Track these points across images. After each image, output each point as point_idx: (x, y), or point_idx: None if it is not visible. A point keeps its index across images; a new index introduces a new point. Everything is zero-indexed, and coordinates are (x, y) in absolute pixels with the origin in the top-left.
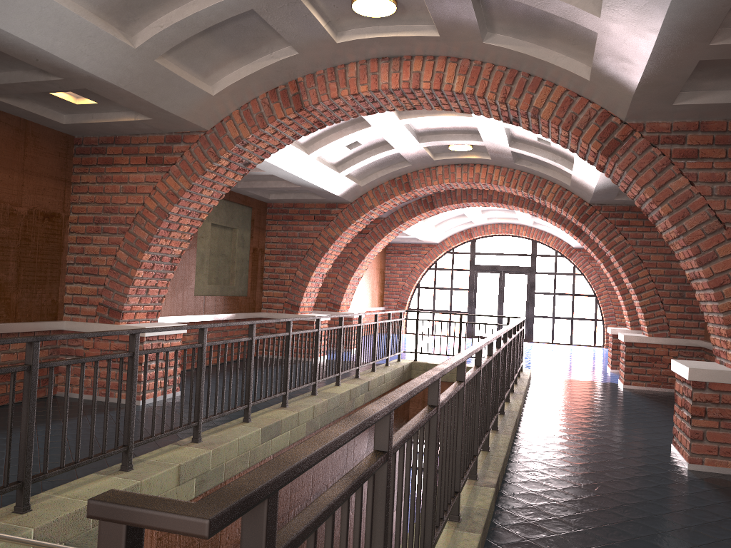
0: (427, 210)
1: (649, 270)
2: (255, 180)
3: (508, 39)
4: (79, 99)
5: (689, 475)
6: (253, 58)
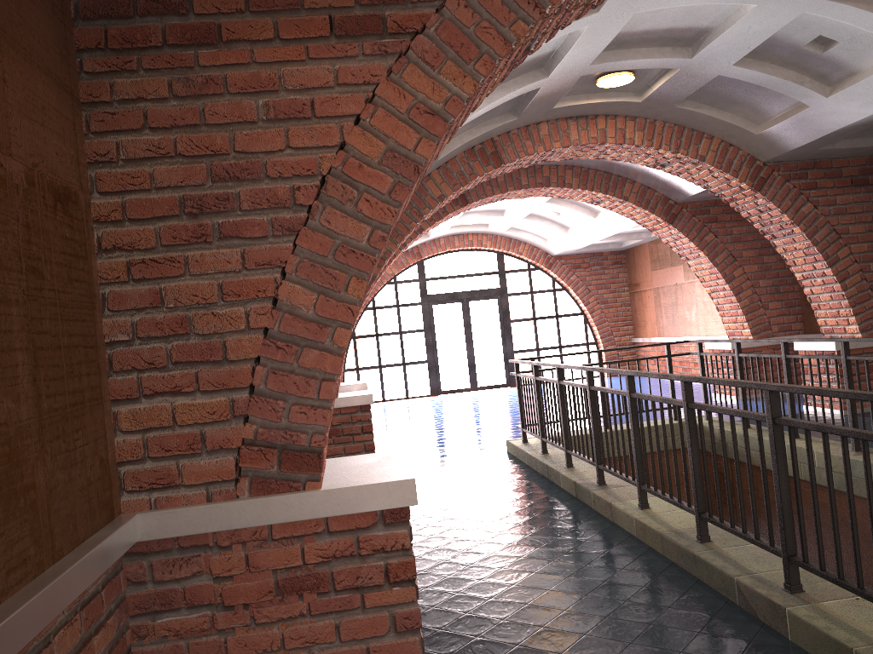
0: (458, 208)
1: (851, 247)
2: None
3: None
4: None
5: None
6: None
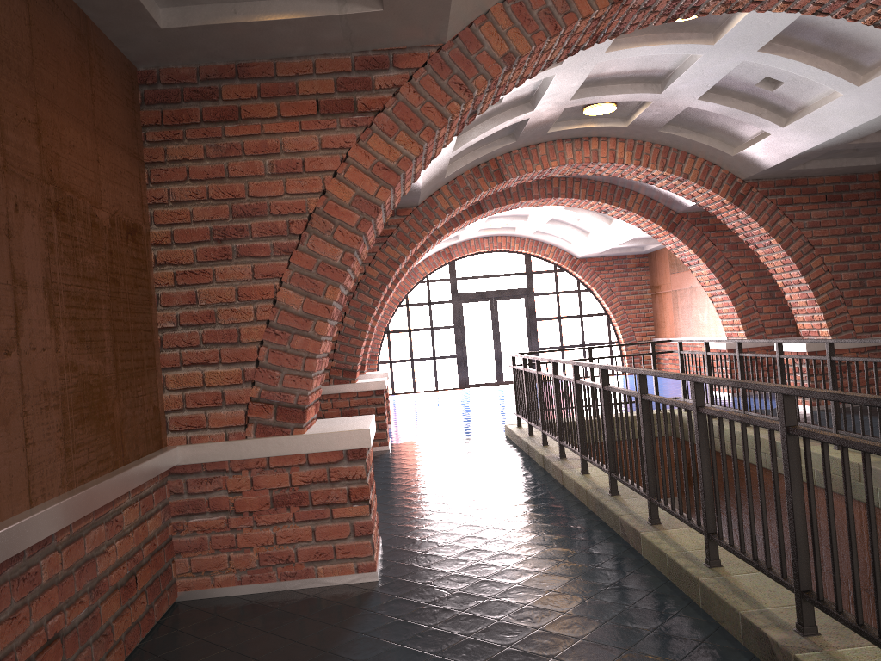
0: (473, 216)
1: (824, 258)
2: None
3: None
4: None
5: None
6: None
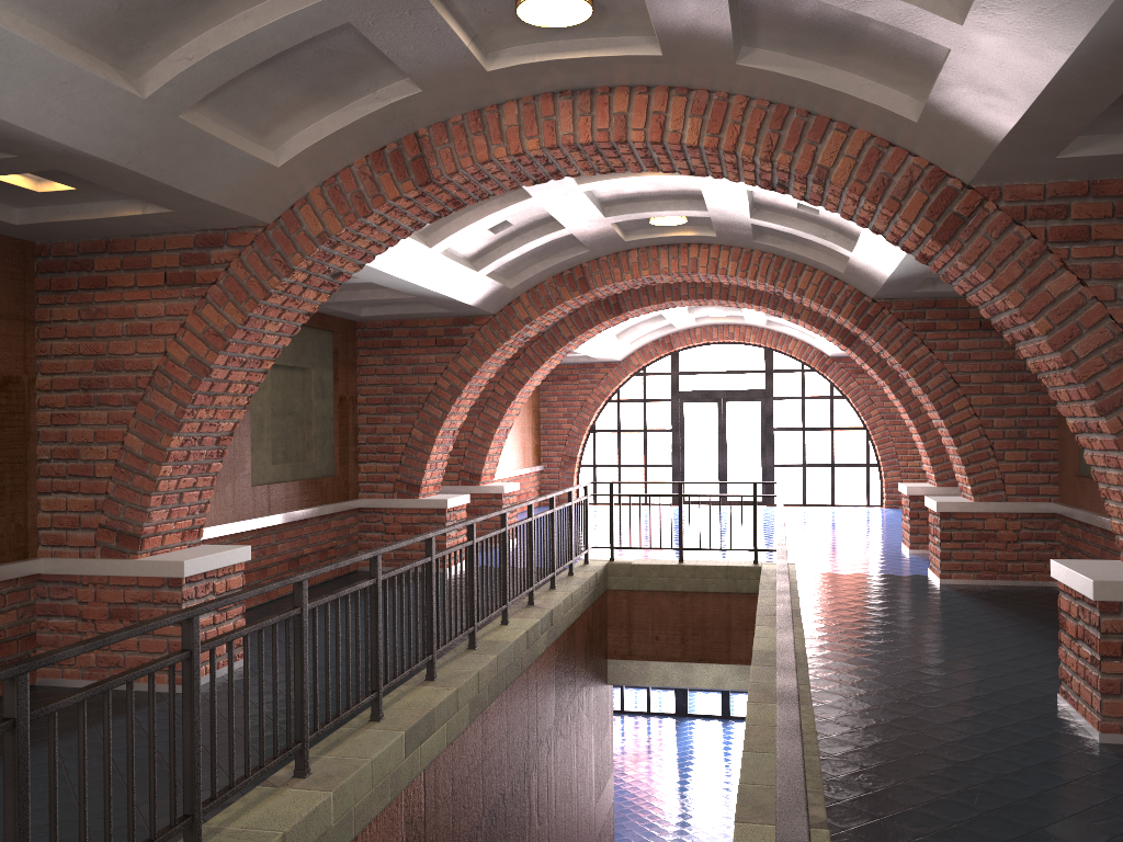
0: (610, 317)
1: (971, 399)
2: (339, 290)
3: (778, 57)
4: (43, 183)
5: (1107, 755)
6: (344, 102)
